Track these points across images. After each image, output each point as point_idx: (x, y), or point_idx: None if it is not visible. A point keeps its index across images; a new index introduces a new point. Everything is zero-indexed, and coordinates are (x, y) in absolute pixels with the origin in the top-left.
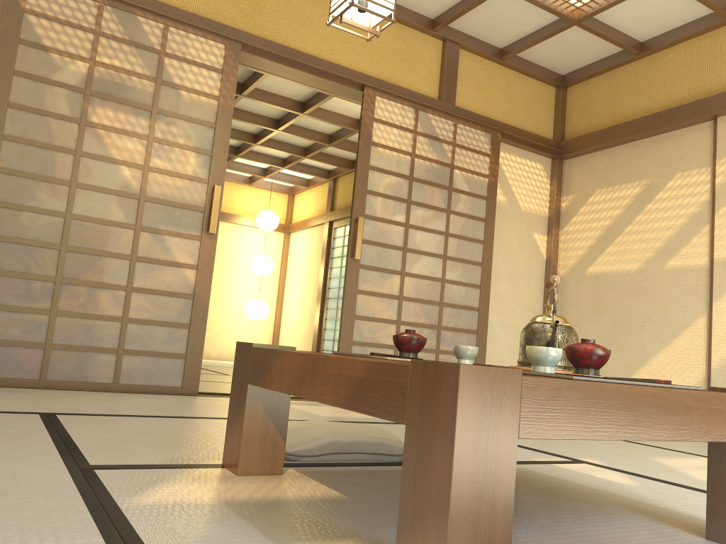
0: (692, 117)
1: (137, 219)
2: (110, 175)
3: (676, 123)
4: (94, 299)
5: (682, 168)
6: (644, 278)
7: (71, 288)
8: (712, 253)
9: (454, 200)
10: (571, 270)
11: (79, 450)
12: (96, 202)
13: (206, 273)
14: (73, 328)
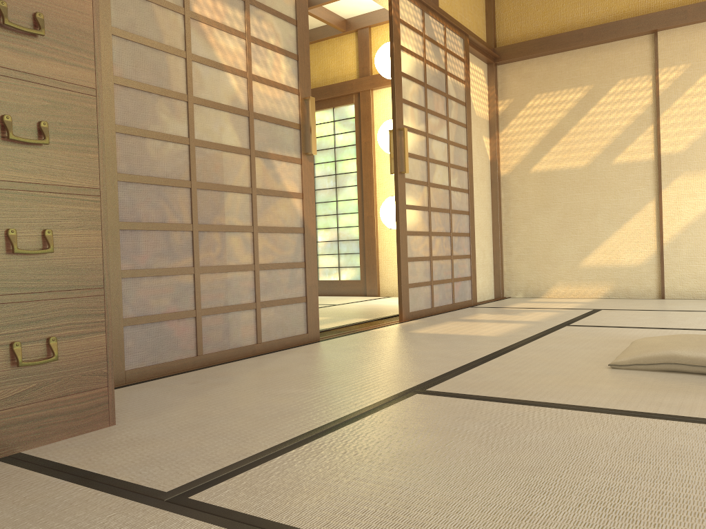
0: (637, 30)
1: (250, 143)
2: (220, 86)
3: (622, 35)
4: (228, 247)
5: (624, 76)
6: (593, 173)
7: (207, 236)
8: (659, 149)
9: (449, 107)
10: (515, 169)
11: (693, 417)
12: (213, 123)
13: (310, 201)
14: (215, 286)
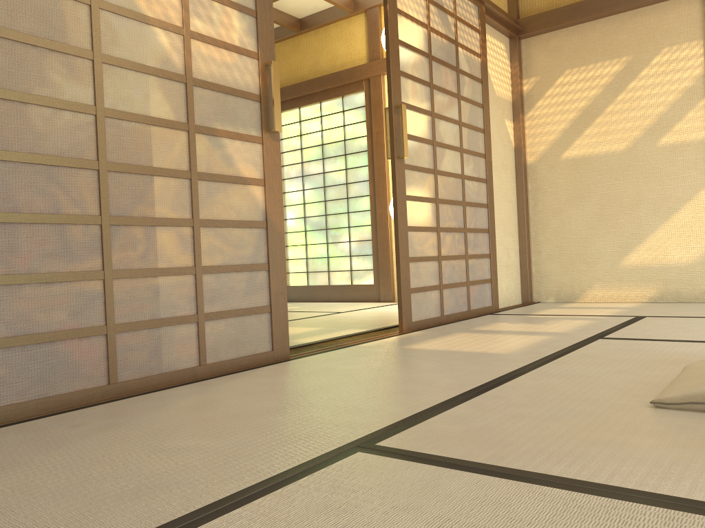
0: None
1: (188, 115)
2: (143, 43)
3: None
4: (156, 245)
5: (669, 43)
6: (634, 157)
7: (124, 232)
8: None
9: (461, 84)
10: (543, 156)
11: None
12: (133, 89)
13: (275, 189)
14: (137, 294)
